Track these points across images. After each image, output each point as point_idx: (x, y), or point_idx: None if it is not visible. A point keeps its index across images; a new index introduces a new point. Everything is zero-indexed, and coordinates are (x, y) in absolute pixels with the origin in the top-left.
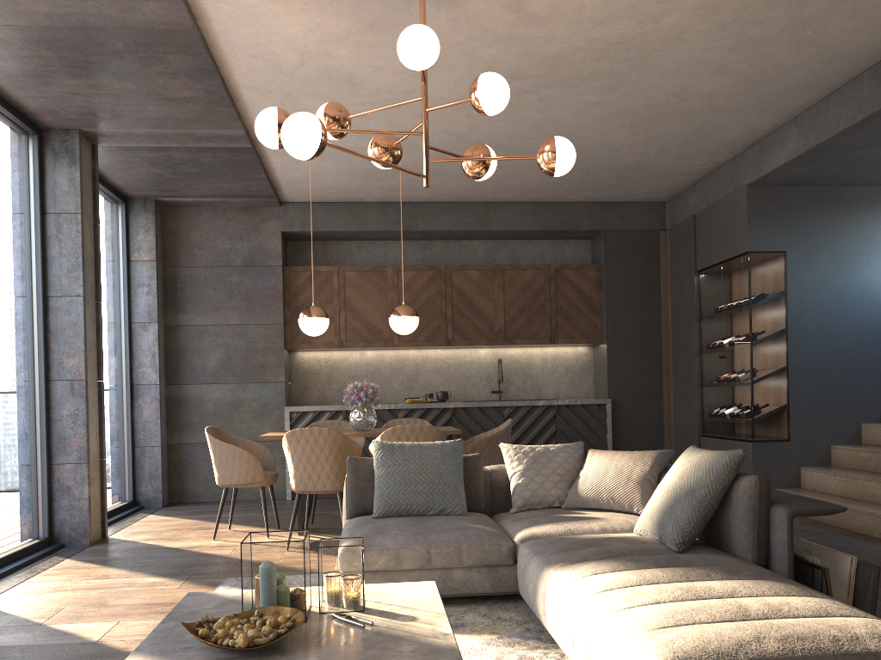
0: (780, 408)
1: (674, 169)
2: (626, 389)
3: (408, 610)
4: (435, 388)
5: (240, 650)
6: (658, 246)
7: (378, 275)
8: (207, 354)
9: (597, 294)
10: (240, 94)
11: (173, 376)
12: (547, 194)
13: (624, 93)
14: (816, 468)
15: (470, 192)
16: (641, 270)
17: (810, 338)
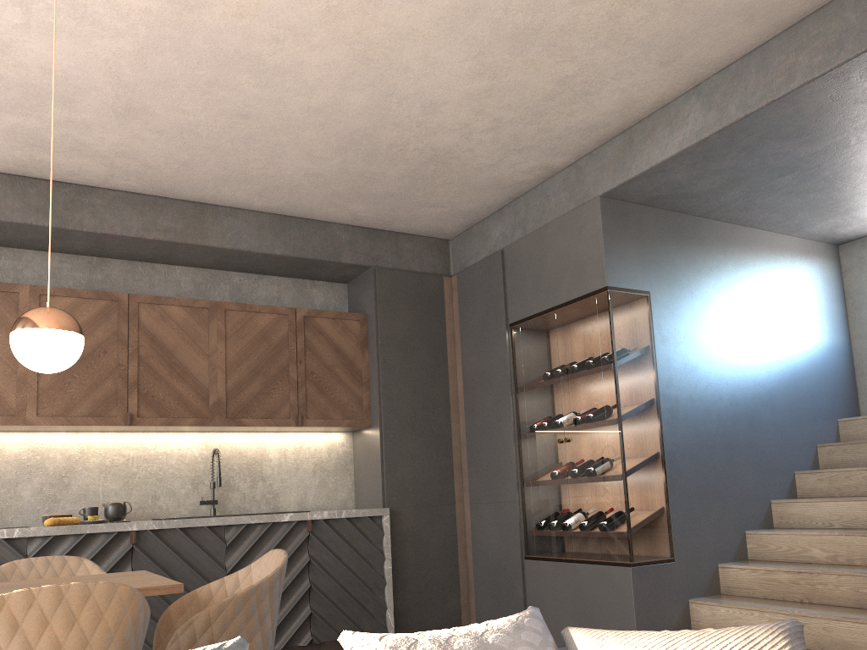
0: (660, 513)
1: (490, 174)
2: (408, 493)
3: None
4: (102, 497)
5: None
6: (443, 295)
7: (1, 299)
8: None
9: (363, 356)
10: None
11: None
12: (299, 200)
13: None
14: (716, 601)
15: (178, 176)
16: (422, 325)
17: (684, 412)
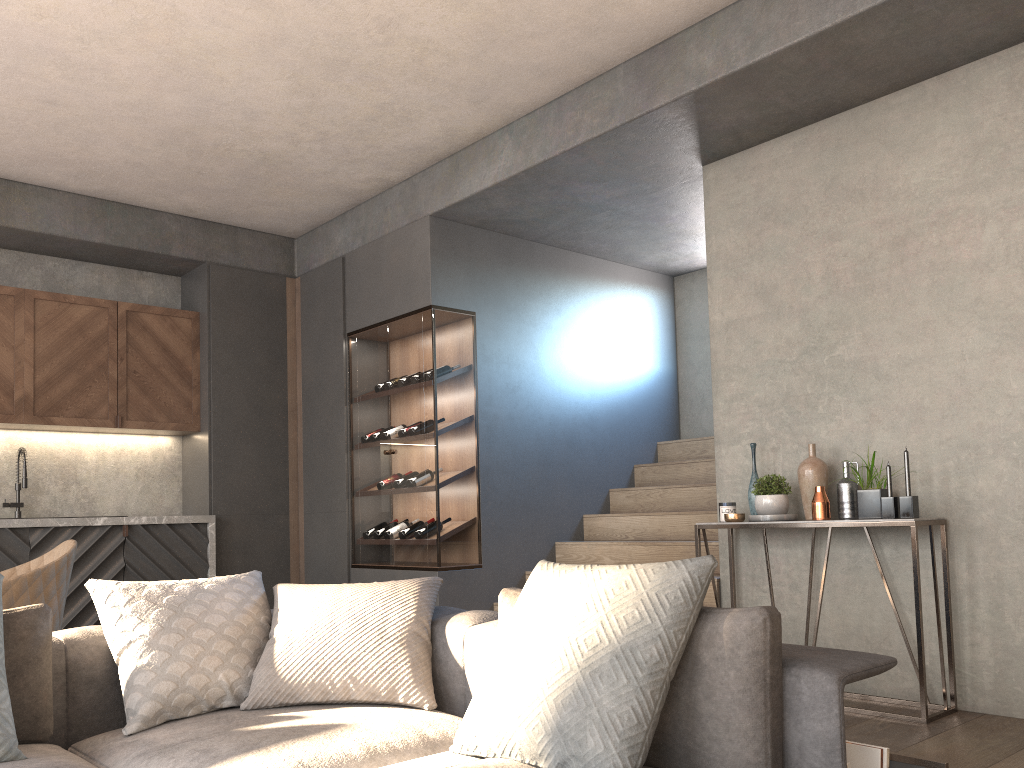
0: (471, 523)
1: (327, 181)
2: (238, 501)
3: None
4: None
5: None
6: (285, 297)
7: None
8: None
9: (194, 357)
10: None
11: None
12: (121, 186)
13: None
14: None
15: None
16: (261, 328)
17: (503, 429)
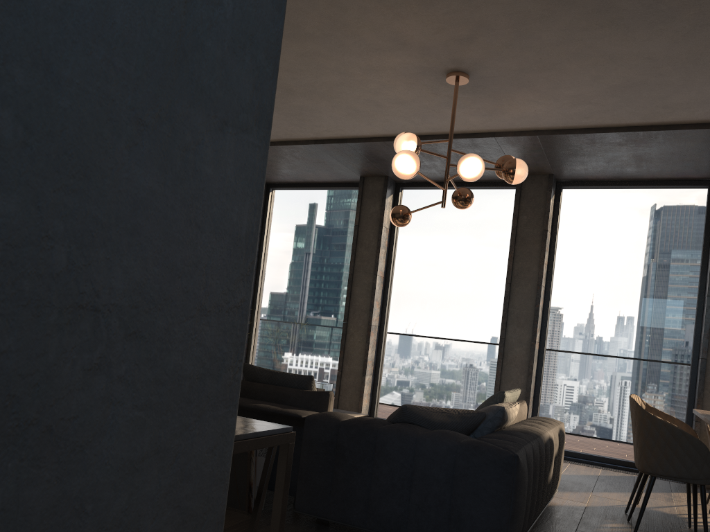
0: None
1: None
2: None
3: None
4: None
5: None
6: None
7: None
8: None
9: None
10: (662, 122)
11: None
12: None
13: None
14: None
15: None
16: None
17: None
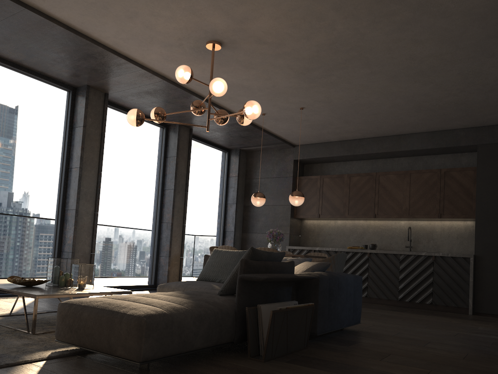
0: None
1: (494, 100)
2: (488, 249)
3: (88, 290)
4: (373, 242)
5: (22, 286)
6: None
7: (339, 179)
8: (258, 219)
9: (473, 186)
10: (214, 100)
11: (244, 229)
12: (430, 126)
13: (378, 65)
14: None
15: (381, 130)
16: None
17: None
